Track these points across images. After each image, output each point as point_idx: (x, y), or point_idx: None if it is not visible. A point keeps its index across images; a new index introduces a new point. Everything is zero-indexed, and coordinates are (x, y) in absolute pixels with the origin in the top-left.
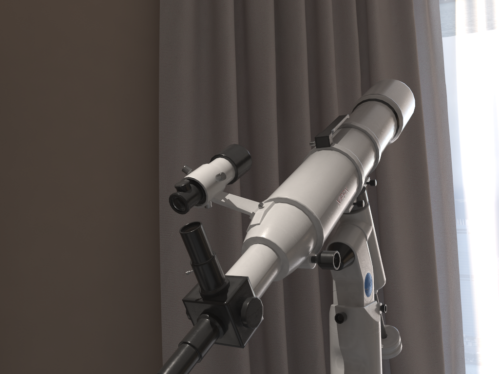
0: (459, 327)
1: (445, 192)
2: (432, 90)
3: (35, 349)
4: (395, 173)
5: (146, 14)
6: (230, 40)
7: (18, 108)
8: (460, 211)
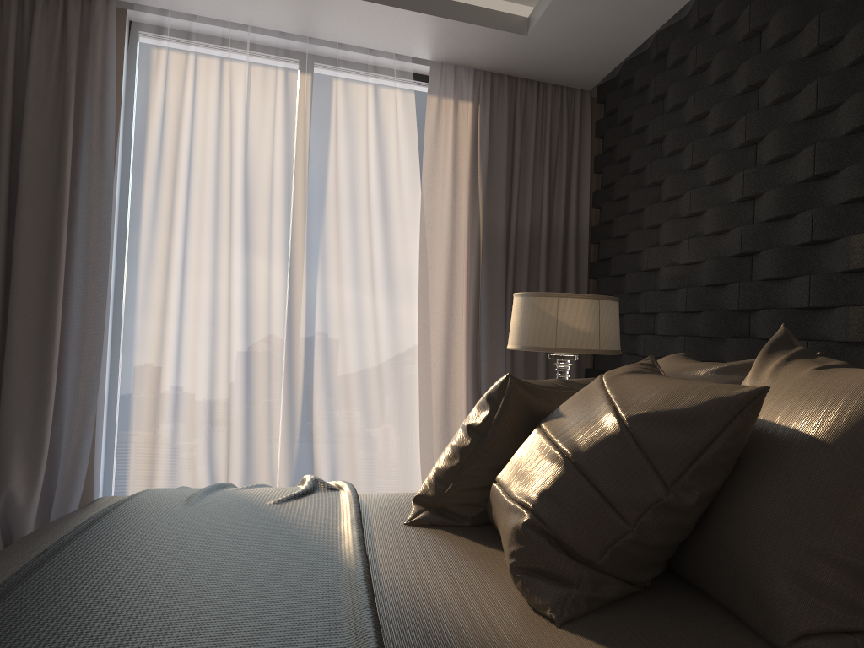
0: (94, 400)
1: (94, 292)
2: (89, 206)
3: None
4: (26, 274)
5: None
6: None
7: None
8: (130, 309)
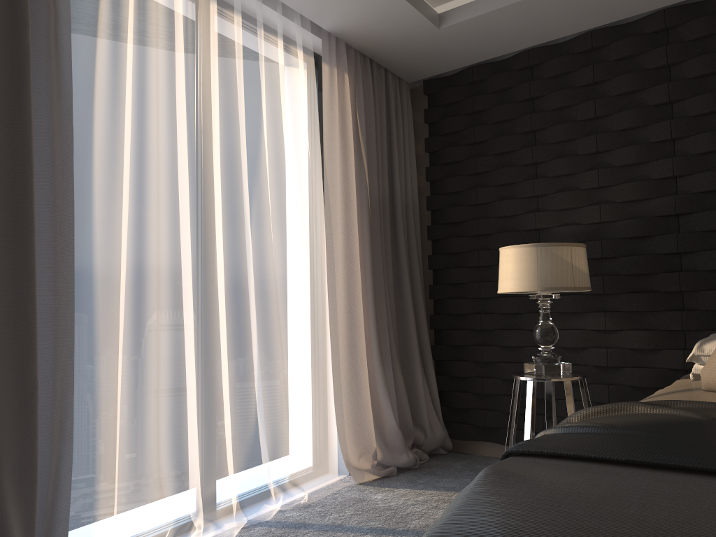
0: (70, 399)
1: (62, 249)
2: (53, 130)
3: None
4: None
5: None
6: None
7: None
8: (86, 273)
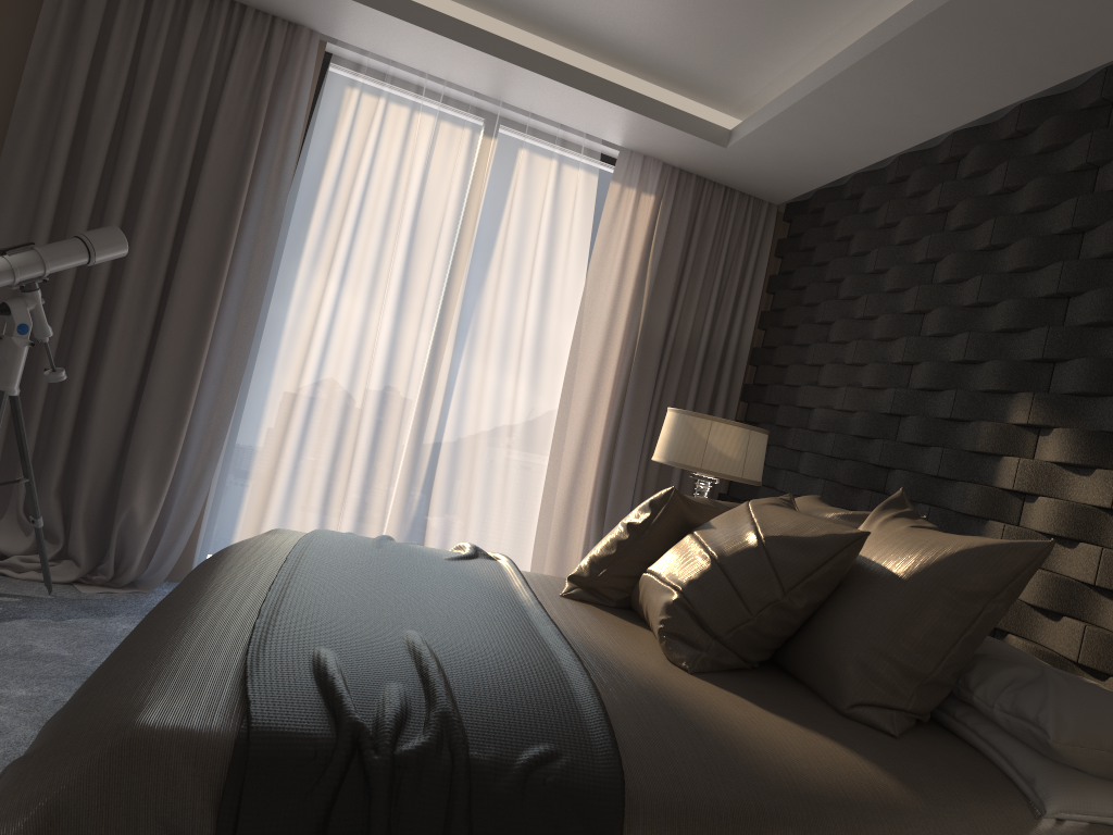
0: (224, 433)
1: (244, 324)
2: (257, 237)
3: None
4: (184, 295)
5: (5, 120)
6: (59, 160)
7: None
8: (273, 347)
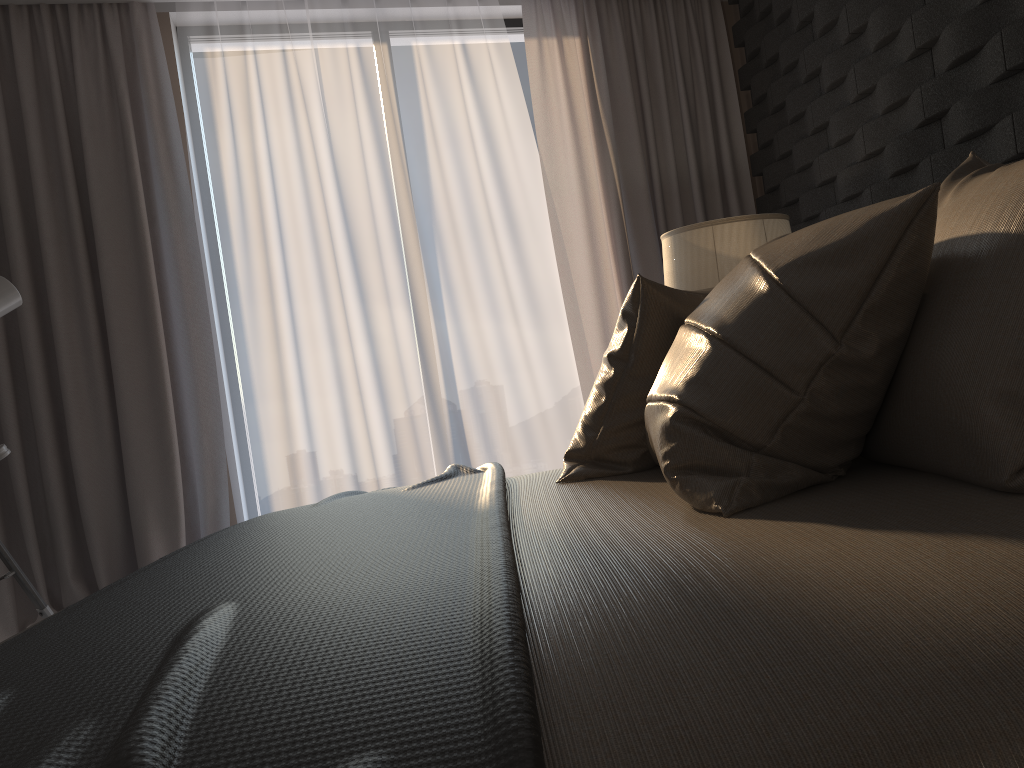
0: (222, 455)
1: (197, 335)
2: (173, 240)
3: None
4: (122, 327)
5: None
6: None
7: None
8: (241, 349)
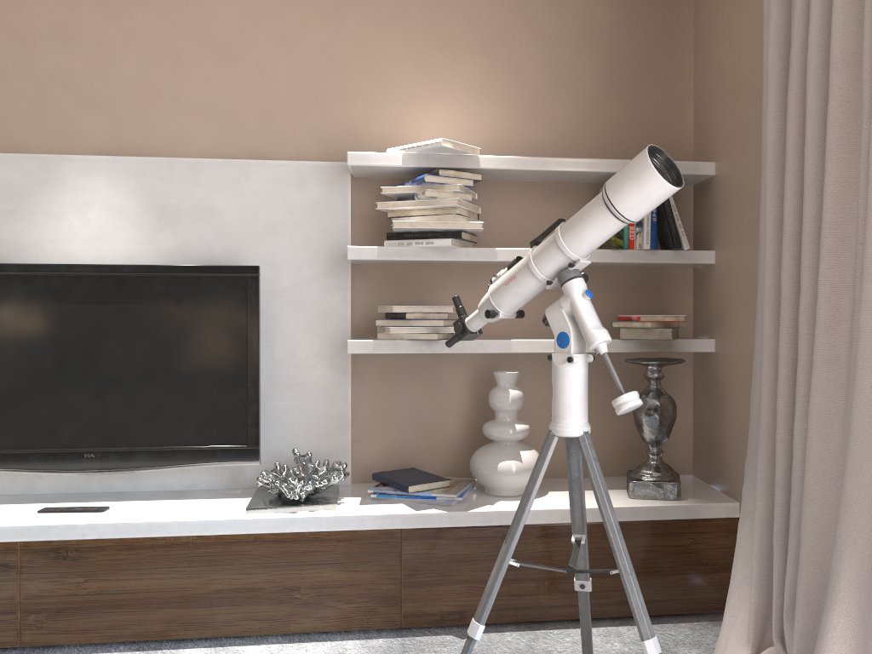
0: None
1: None
2: None
3: (742, 400)
4: None
5: None
6: (768, 90)
7: (734, 204)
8: None
